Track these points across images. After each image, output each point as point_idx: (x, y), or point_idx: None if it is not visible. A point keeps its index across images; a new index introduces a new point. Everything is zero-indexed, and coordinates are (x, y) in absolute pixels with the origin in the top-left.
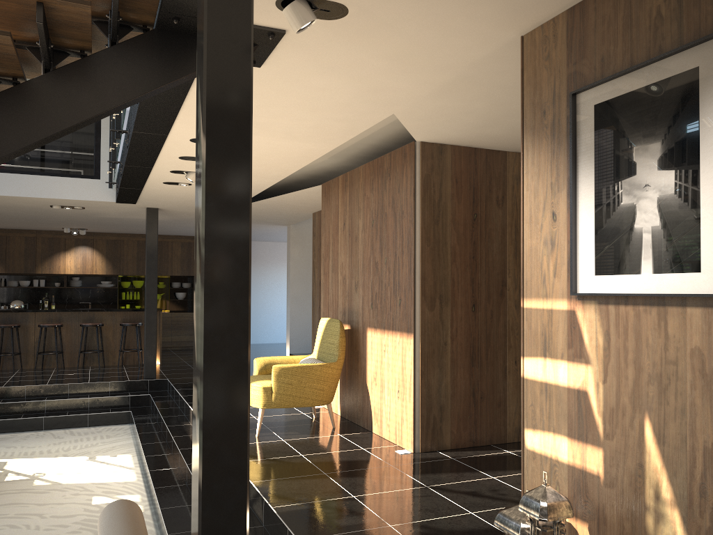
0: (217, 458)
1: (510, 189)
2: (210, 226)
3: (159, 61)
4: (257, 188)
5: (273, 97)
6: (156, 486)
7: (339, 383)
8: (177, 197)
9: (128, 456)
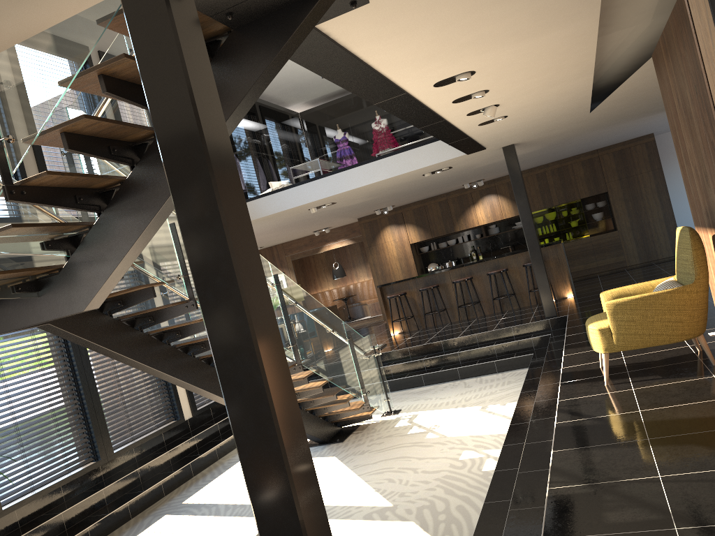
0: (261, 488)
1: None
2: (191, 250)
3: (244, 61)
4: (581, 90)
5: (436, 15)
6: (505, 444)
7: None
8: (514, 130)
9: (515, 404)
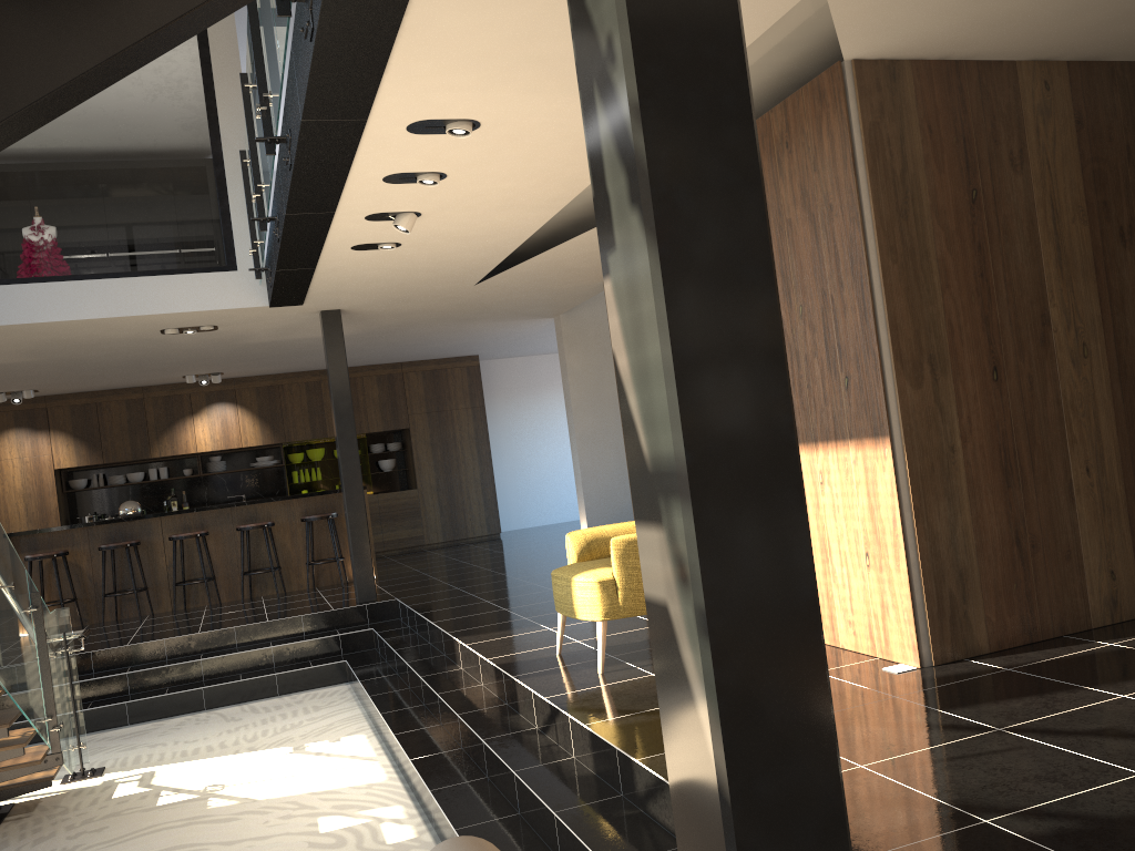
0: (756, 708)
1: (1033, 135)
2: (649, 71)
3: None
4: (516, 236)
5: None
6: (432, 787)
7: None
8: (374, 279)
9: (360, 738)
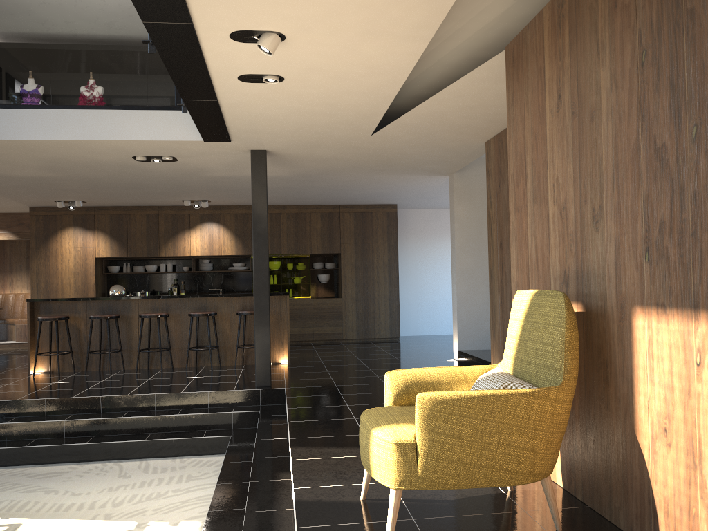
0: None
1: None
2: None
3: None
4: (392, 77)
5: None
6: None
7: None
8: (279, 120)
9: (194, 526)
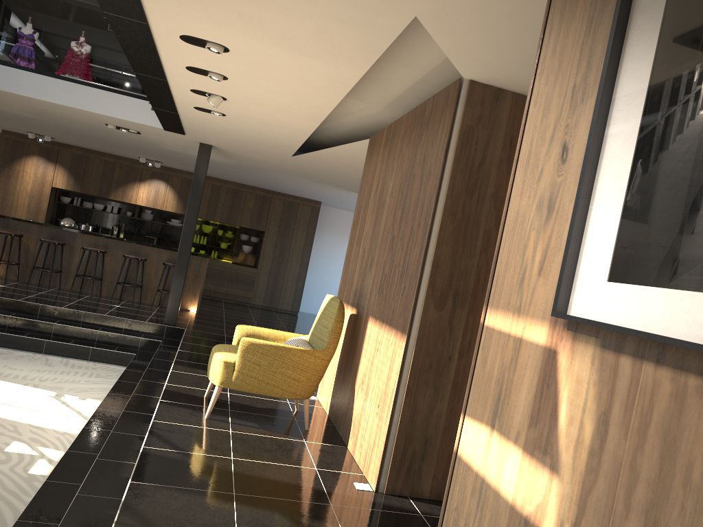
0: None
1: None
2: None
3: None
4: (300, 132)
5: None
6: (71, 449)
7: (335, 376)
8: (222, 132)
9: (96, 403)
